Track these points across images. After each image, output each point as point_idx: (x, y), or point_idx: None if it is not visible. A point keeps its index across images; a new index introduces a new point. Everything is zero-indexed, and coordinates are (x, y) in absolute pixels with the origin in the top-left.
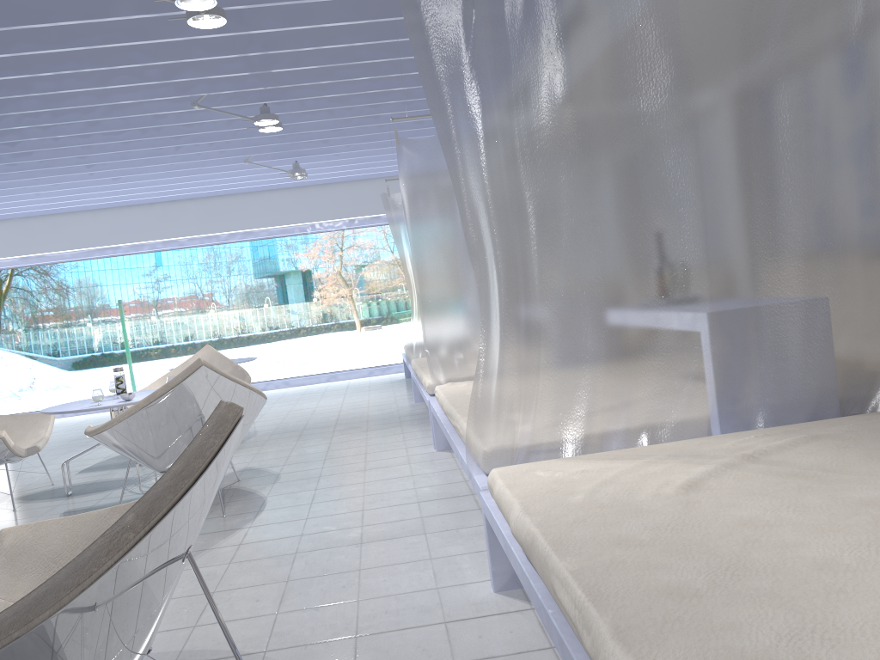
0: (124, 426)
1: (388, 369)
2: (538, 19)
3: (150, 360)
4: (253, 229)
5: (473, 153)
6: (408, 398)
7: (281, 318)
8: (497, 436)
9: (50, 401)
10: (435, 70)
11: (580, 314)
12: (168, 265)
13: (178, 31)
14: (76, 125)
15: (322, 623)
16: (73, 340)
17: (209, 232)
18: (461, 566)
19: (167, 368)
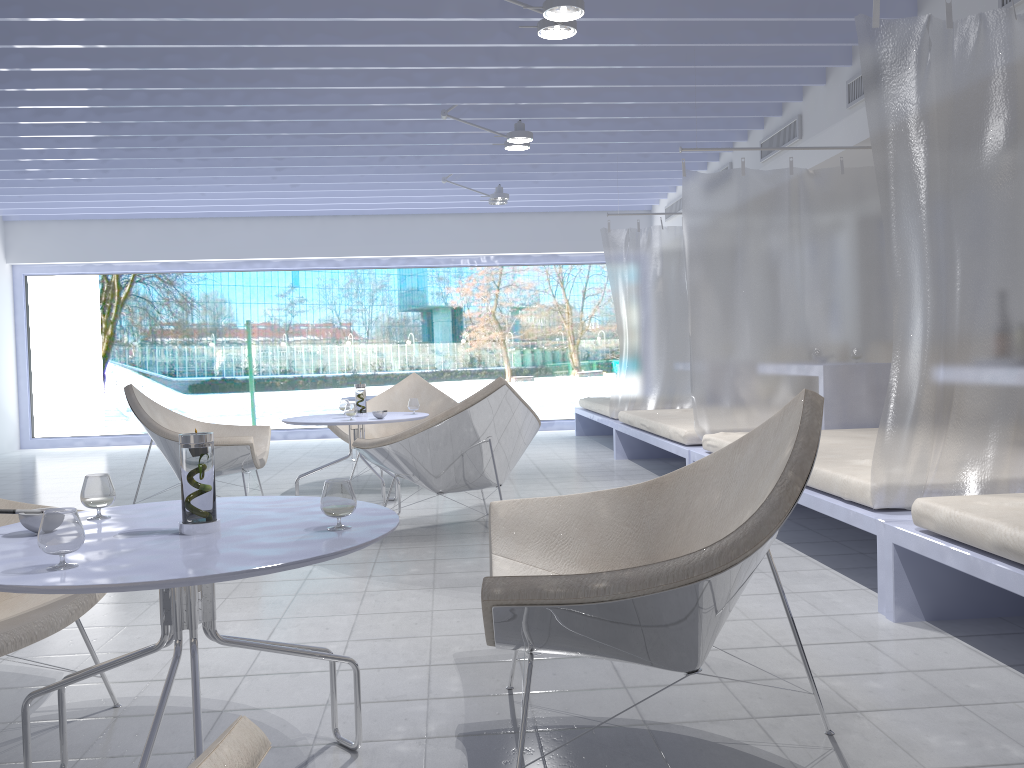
0: (416, 440)
1: (549, 425)
2: (987, 66)
3: (275, 390)
4: (418, 256)
5: (912, 190)
6: (602, 454)
7: (424, 358)
8: (905, 470)
9: None
10: (879, 106)
11: (997, 357)
12: (306, 286)
13: (482, 37)
14: (301, 124)
15: (731, 634)
16: (192, 360)
17: (370, 254)
18: (833, 600)
19: (292, 401)
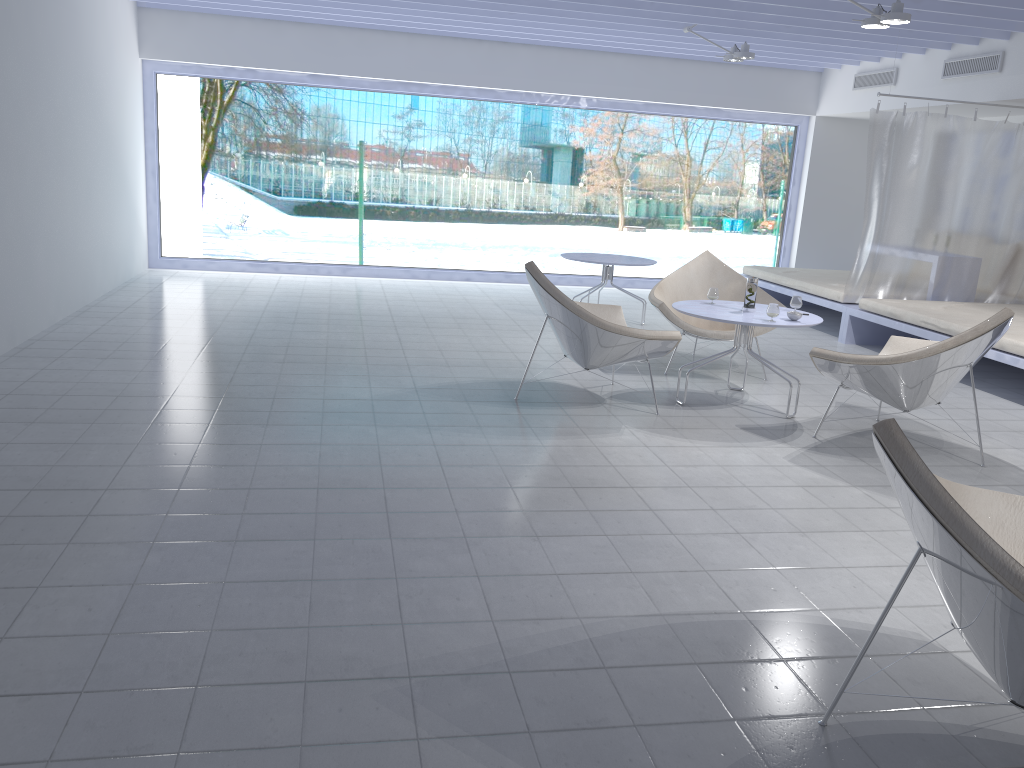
0: (919, 363)
1: None
2: None
3: (385, 220)
4: (583, 96)
5: None
6: (815, 334)
7: (539, 198)
8: None
9: (261, 247)
10: None
11: None
12: (425, 110)
13: None
14: None
15: None
16: (299, 179)
17: (537, 89)
18: None
19: (402, 232)
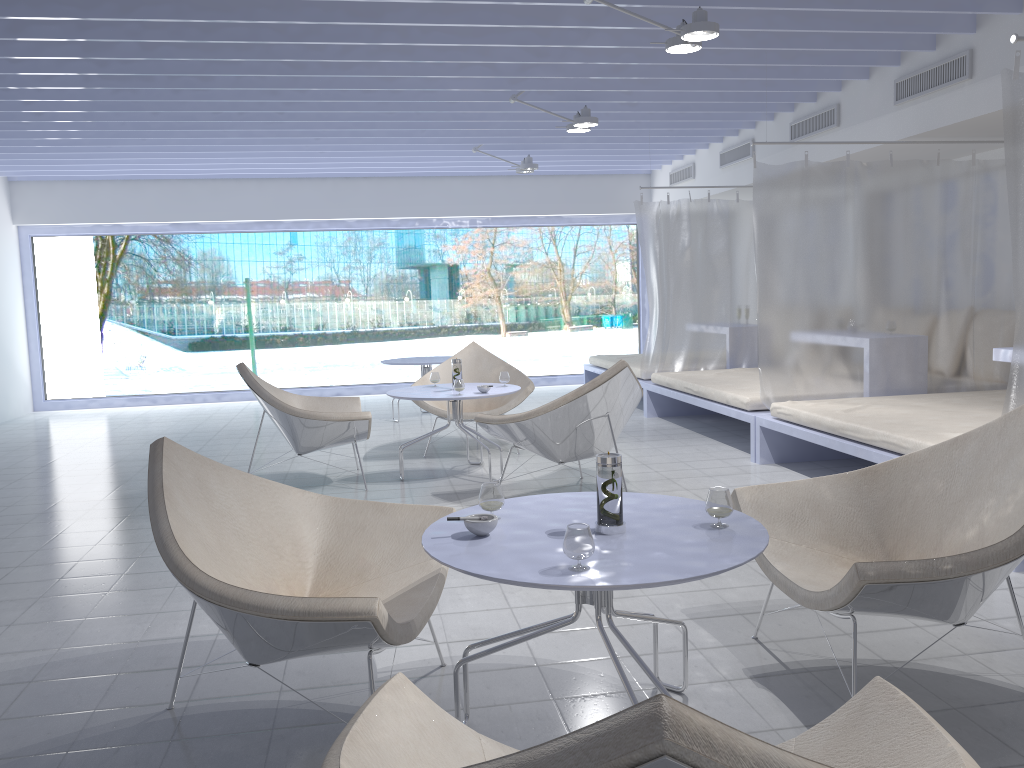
0: (547, 417)
1: (554, 380)
2: None
3: (276, 348)
4: (428, 217)
5: None
6: None
7: (421, 314)
8: None
9: (160, 384)
10: (1014, 145)
11: None
12: (304, 244)
13: (585, 39)
14: (365, 102)
15: None
16: (192, 318)
17: (382, 216)
18: None
19: (293, 358)
